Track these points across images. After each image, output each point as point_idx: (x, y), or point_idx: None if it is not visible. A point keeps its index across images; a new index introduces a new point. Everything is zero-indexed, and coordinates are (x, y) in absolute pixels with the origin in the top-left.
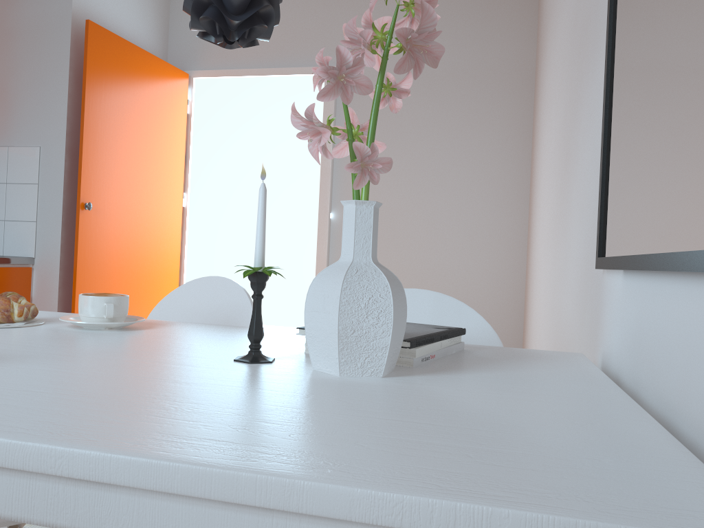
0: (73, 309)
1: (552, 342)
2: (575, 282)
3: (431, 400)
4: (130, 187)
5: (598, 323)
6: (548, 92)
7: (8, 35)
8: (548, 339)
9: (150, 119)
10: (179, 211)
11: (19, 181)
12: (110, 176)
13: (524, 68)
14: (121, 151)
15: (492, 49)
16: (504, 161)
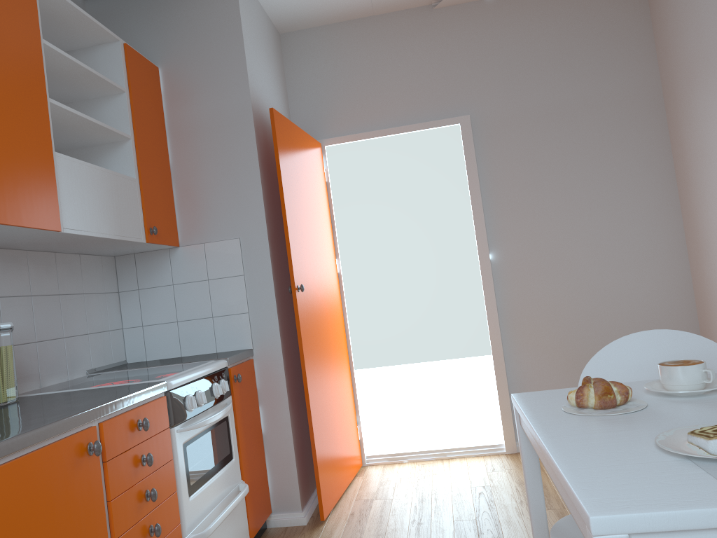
0: (306, 392)
1: None
2: None
3: None
4: (313, 262)
5: None
6: None
7: (184, 134)
8: None
9: (311, 193)
10: (336, 277)
11: (222, 276)
12: (303, 255)
13: (651, 91)
14: (304, 229)
15: (617, 78)
16: (650, 179)
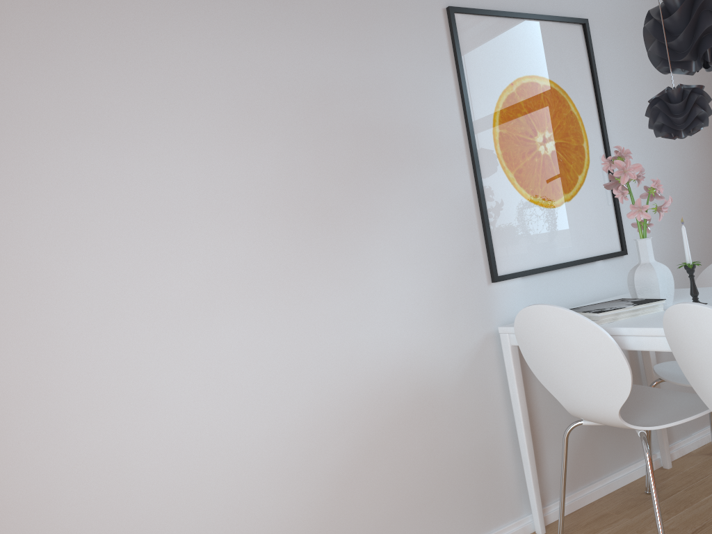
0: None
1: (311, 397)
2: (413, 309)
3: None
4: None
5: (488, 312)
6: (62, 97)
7: None
8: (274, 411)
9: None
10: None
11: None
12: None
13: None
14: None
15: None
16: None
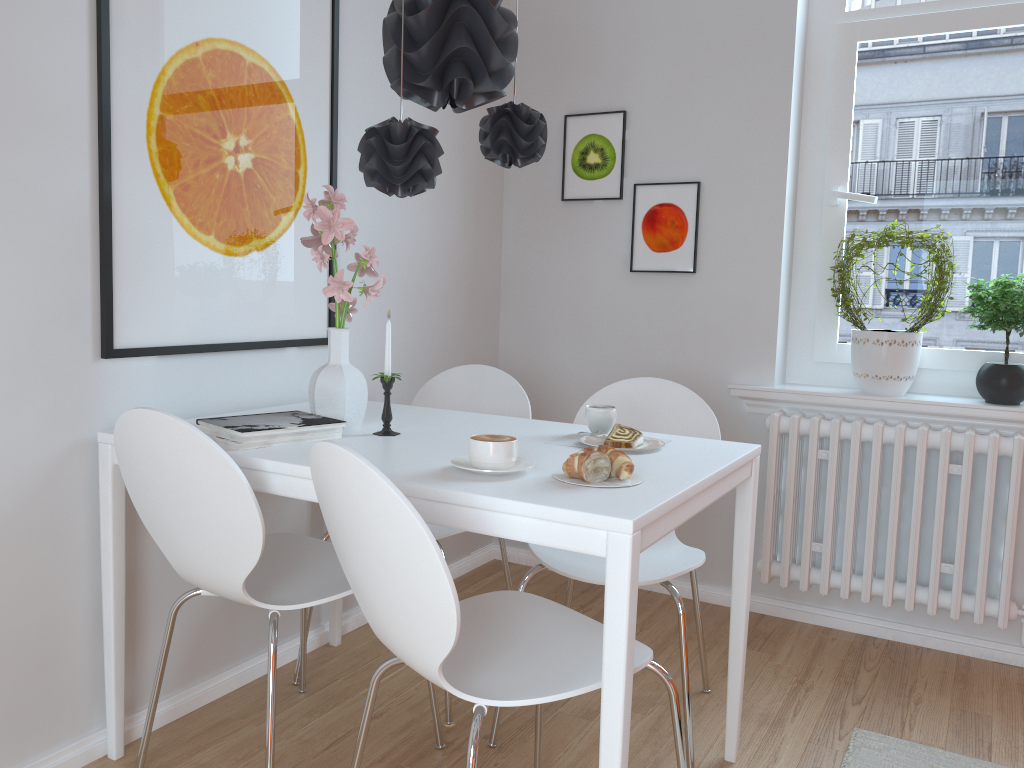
0: None
1: None
2: None
3: None
4: None
5: (86, 405)
6: None
7: None
8: None
9: None
10: None
11: None
12: None
13: None
14: None
15: None
16: None
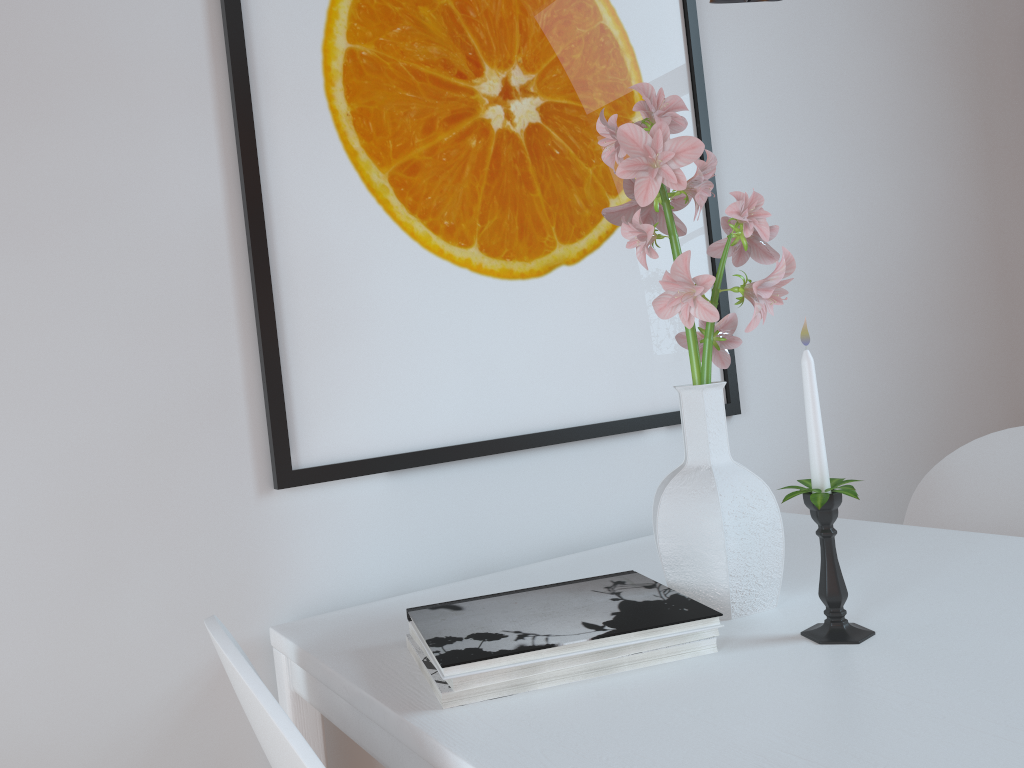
0: None
1: None
2: None
3: None
4: None
5: (251, 577)
6: None
7: None
8: None
9: None
10: None
11: None
12: None
13: None
14: None
15: None
16: None
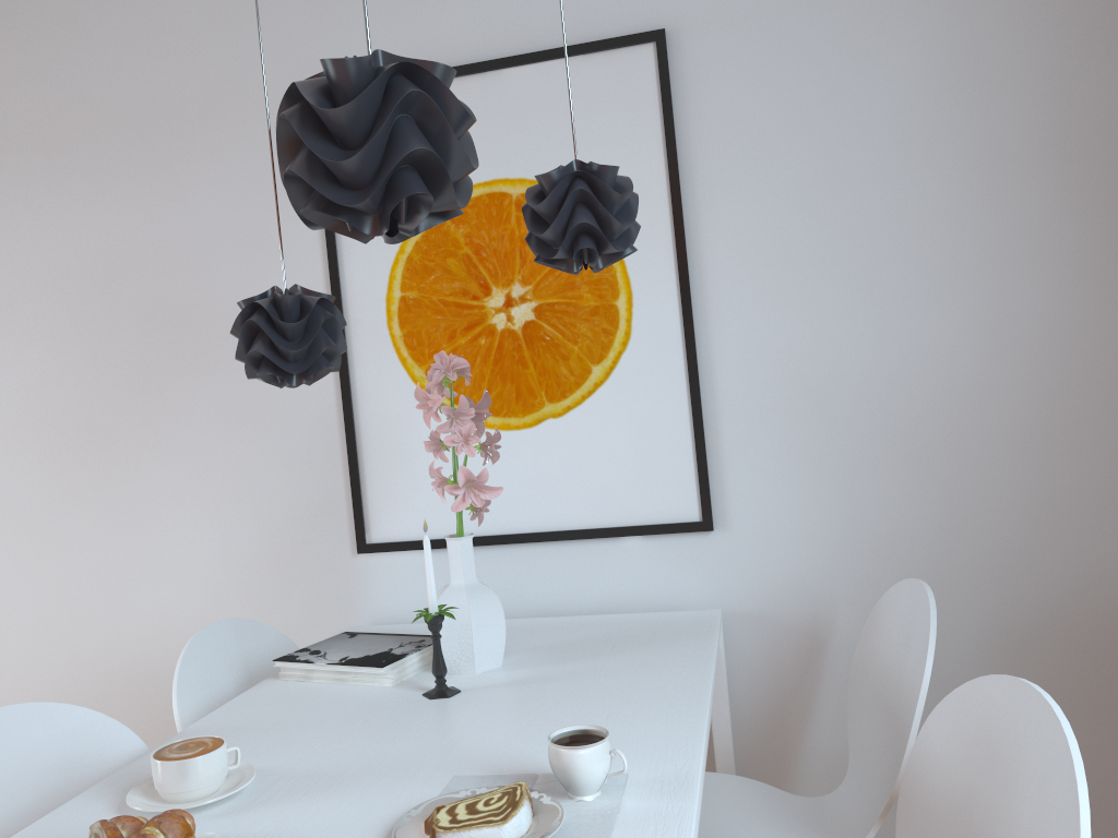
0: None
1: (64, 665)
2: (214, 576)
3: (560, 645)
4: None
5: (348, 598)
6: None
7: None
8: (20, 671)
9: None
10: None
11: None
12: None
13: None
14: None
15: None
16: None
